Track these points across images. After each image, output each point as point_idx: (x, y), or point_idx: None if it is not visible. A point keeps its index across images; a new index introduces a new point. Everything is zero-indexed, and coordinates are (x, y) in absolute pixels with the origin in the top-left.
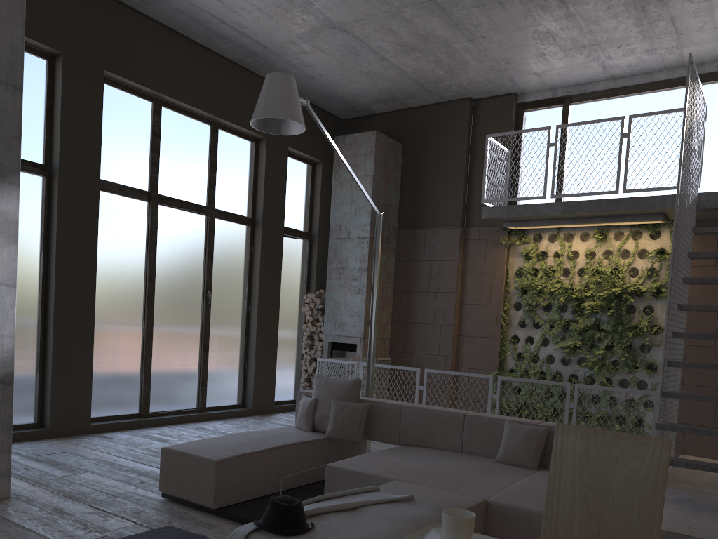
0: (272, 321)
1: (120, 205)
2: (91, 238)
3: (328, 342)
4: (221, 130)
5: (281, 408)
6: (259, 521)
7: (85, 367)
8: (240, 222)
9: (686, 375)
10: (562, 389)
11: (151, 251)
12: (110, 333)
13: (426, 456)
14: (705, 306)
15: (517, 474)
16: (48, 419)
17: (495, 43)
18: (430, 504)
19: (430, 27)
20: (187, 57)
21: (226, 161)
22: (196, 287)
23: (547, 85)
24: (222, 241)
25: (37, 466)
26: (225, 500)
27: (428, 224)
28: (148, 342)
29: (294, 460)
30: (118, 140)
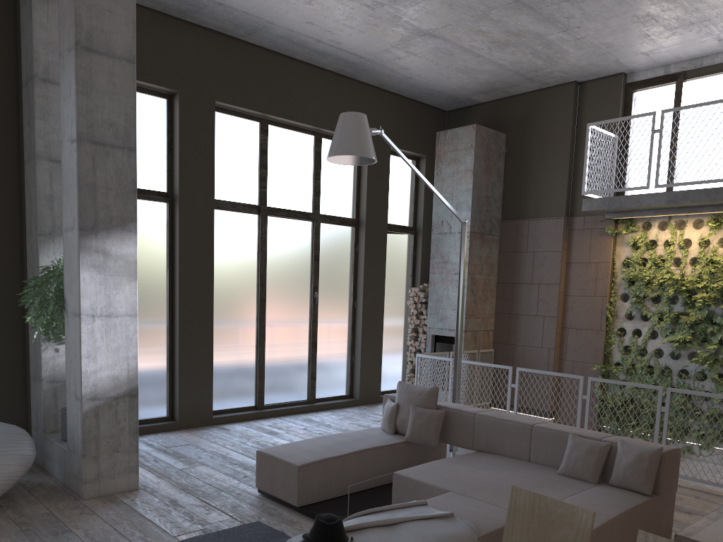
0: (377, 316)
1: (233, 221)
2: (208, 253)
3: (431, 335)
4: (324, 138)
5: None
6: (307, 534)
7: (207, 367)
8: (344, 224)
9: None
10: (671, 384)
11: (262, 260)
12: (228, 335)
13: (491, 465)
14: None
15: (572, 489)
16: (177, 413)
17: (592, 31)
18: (467, 522)
19: (520, 24)
20: (290, 76)
21: (329, 167)
22: (304, 288)
23: (658, 63)
24: (328, 244)
25: (164, 458)
26: (307, 499)
27: (531, 215)
28: (261, 342)
29: (373, 463)
30: (230, 161)
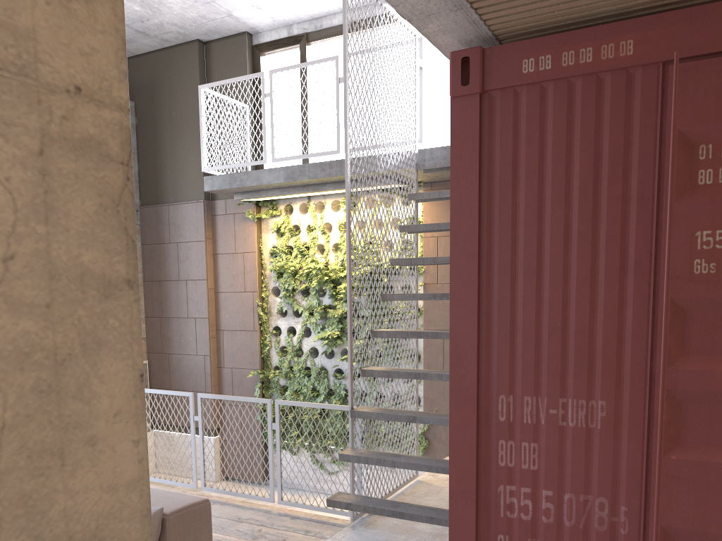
0: None
1: None
2: None
3: None
4: None
5: None
6: None
7: None
8: None
9: (445, 364)
10: (329, 386)
11: None
12: None
13: None
14: (408, 295)
15: None
16: None
17: None
18: None
19: None
20: None
21: None
22: None
23: (279, 21)
24: None
25: None
26: None
27: (170, 199)
28: None
29: None
30: None
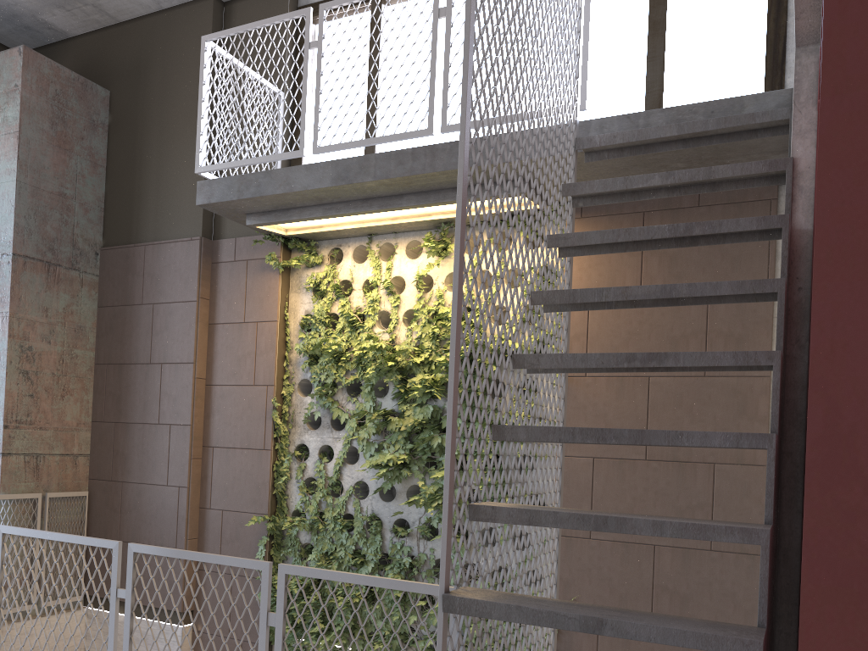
0: None
1: None
2: None
3: None
4: None
5: None
6: None
7: None
8: None
9: None
10: (383, 548)
11: None
12: None
13: None
14: (572, 357)
15: None
16: None
17: None
18: None
19: None
20: None
21: None
22: None
23: None
24: None
25: None
26: None
27: (149, 236)
28: None
29: None
30: None
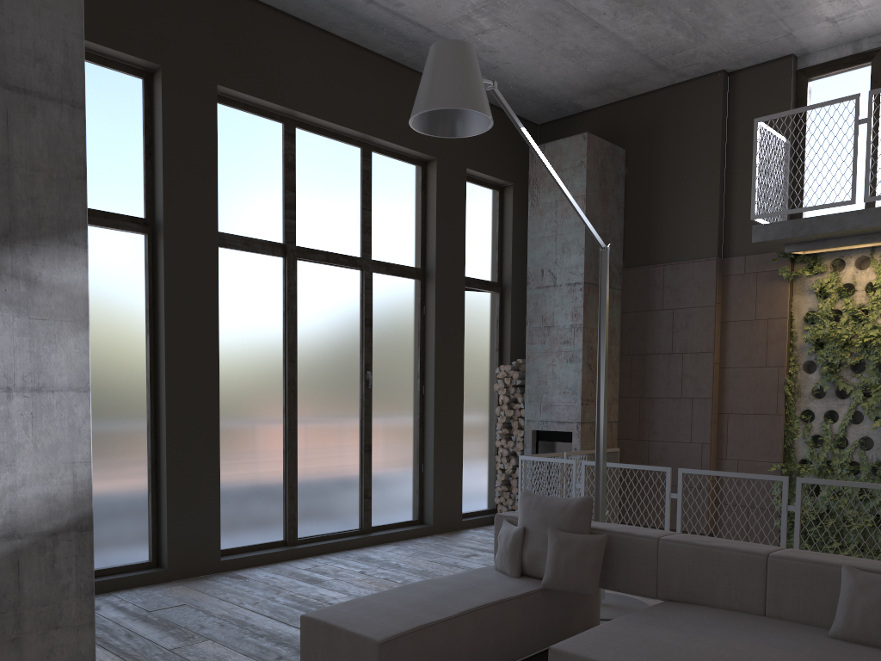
0: (454, 406)
1: (246, 265)
2: (210, 311)
3: (532, 431)
4: (375, 153)
5: (471, 523)
6: None
7: (210, 484)
8: (406, 275)
9: None
10: None
11: (290, 323)
12: (241, 435)
13: (709, 626)
14: None
15: None
16: (165, 556)
17: None
18: None
19: None
20: (326, 58)
21: (383, 194)
22: (352, 367)
23: (846, 37)
24: (383, 303)
25: (144, 630)
26: None
27: (666, 258)
28: (291, 445)
29: (496, 628)
30: (241, 177)
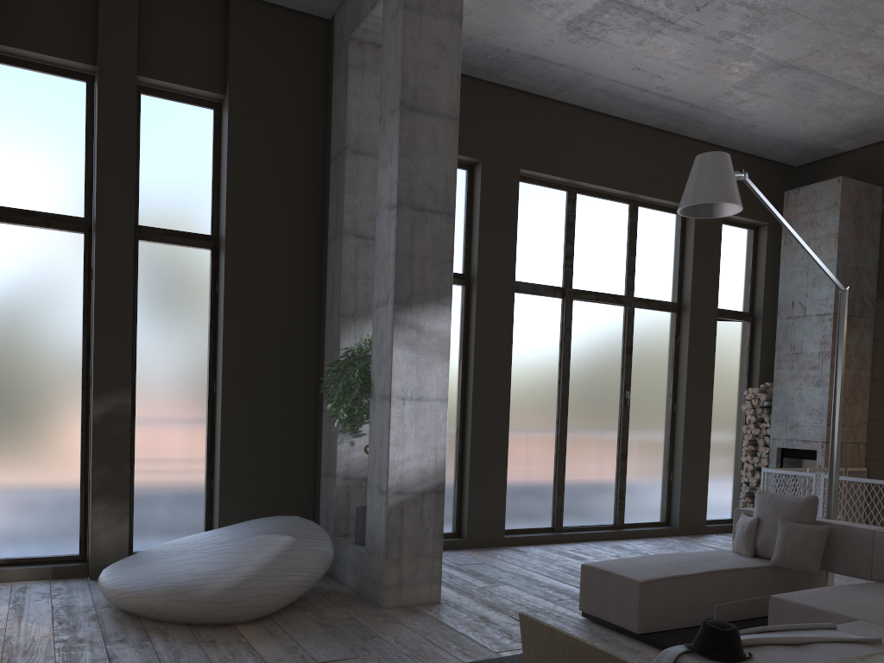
0: (703, 423)
1: (533, 306)
2: (506, 343)
3: (776, 448)
4: (641, 207)
5: (714, 529)
6: (689, 644)
7: (500, 476)
8: (663, 309)
9: None
10: None
11: (565, 351)
12: (523, 440)
13: None
14: None
15: None
16: (465, 529)
17: None
18: None
19: None
20: (603, 136)
21: (646, 241)
22: (613, 387)
23: None
24: (642, 333)
25: (459, 575)
26: (650, 626)
27: None
28: (561, 450)
29: (730, 589)
30: (532, 237)
